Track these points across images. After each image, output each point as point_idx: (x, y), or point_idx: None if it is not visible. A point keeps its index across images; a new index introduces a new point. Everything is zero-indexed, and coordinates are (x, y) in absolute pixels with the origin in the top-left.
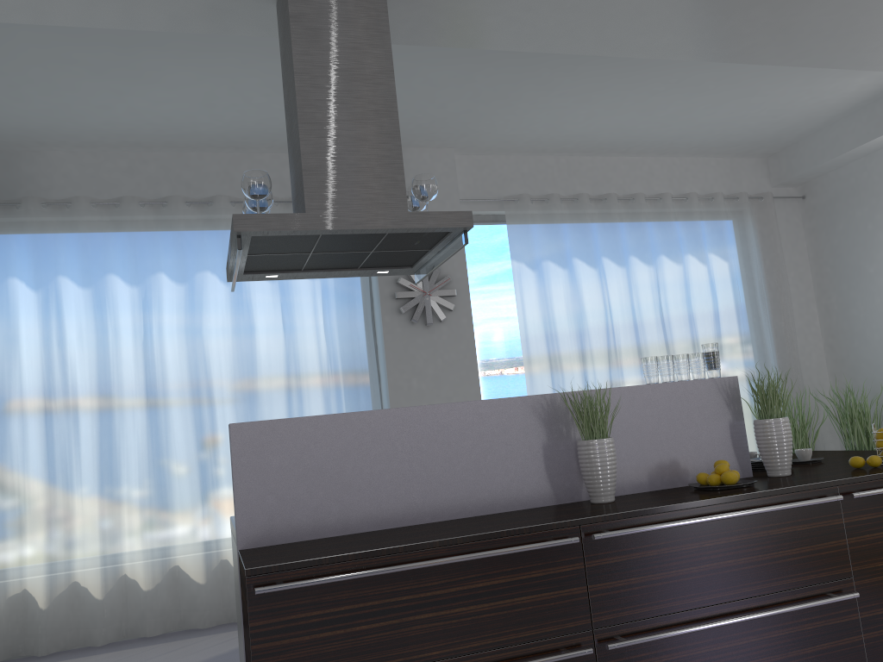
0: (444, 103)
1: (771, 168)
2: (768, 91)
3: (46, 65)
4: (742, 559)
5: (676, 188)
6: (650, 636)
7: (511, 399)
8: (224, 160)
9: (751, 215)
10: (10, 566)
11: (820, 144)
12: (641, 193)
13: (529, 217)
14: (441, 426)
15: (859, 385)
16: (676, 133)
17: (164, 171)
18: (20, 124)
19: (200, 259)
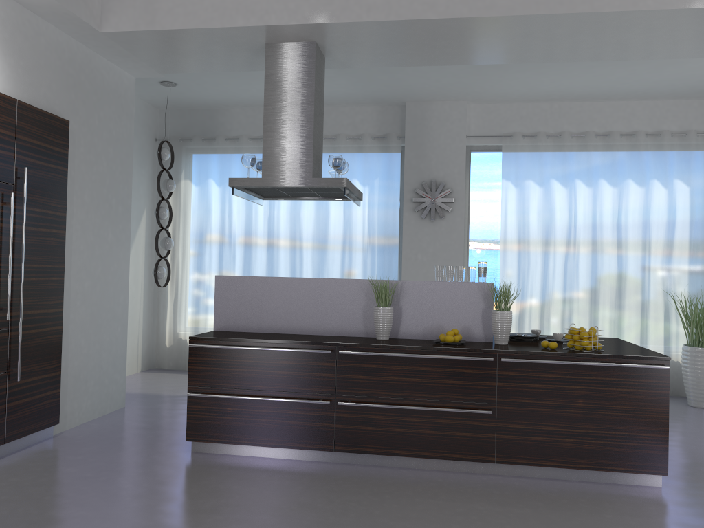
0: (437, 79)
1: None
2: (696, 60)
3: (208, 75)
4: (425, 380)
5: (654, 126)
6: (360, 403)
7: (349, 280)
8: None
9: None
10: (200, 326)
11: None
12: (616, 131)
13: (518, 149)
14: (310, 289)
15: None
16: (640, 87)
17: None
18: (211, 98)
19: None
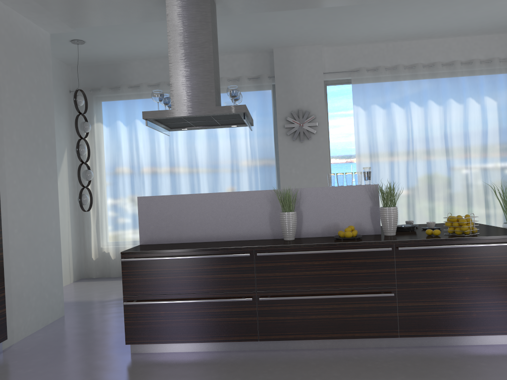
0: (301, 26)
1: None
2: None
3: (112, 32)
4: (334, 271)
5: (466, 56)
6: (279, 297)
7: (255, 191)
8: None
9: None
10: (120, 240)
11: None
12: (438, 62)
13: (364, 80)
14: (222, 201)
15: None
16: (457, 25)
17: None
18: (114, 54)
19: None
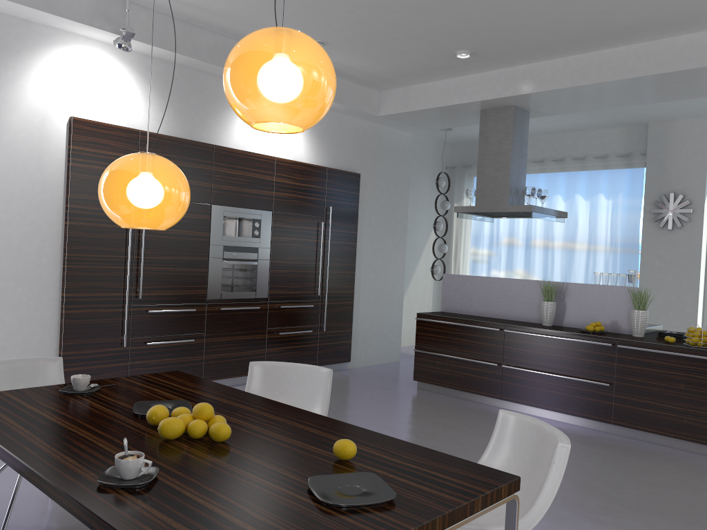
0: (661, 105)
1: None
2: None
3: None
4: (563, 356)
5: None
6: (517, 368)
7: (529, 280)
8: (574, 136)
9: None
10: None
11: None
12: None
13: None
14: (502, 286)
15: None
16: None
17: (546, 144)
18: None
19: (556, 188)
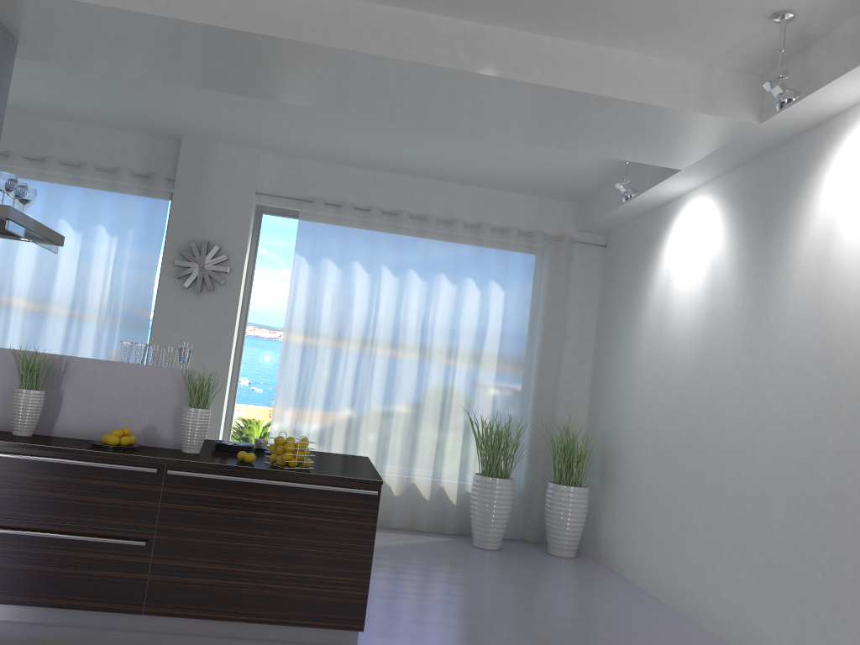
0: (213, 112)
1: (580, 214)
2: (507, 145)
3: None
4: (59, 495)
5: (476, 216)
6: None
7: None
8: (67, 129)
9: (544, 254)
10: None
11: (602, 200)
12: (432, 215)
13: (317, 218)
14: None
15: (598, 428)
16: (458, 167)
17: (17, 130)
18: None
19: None
